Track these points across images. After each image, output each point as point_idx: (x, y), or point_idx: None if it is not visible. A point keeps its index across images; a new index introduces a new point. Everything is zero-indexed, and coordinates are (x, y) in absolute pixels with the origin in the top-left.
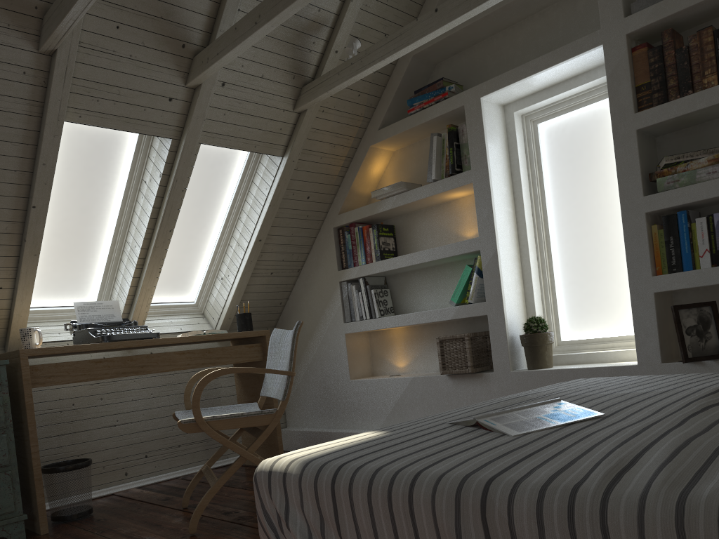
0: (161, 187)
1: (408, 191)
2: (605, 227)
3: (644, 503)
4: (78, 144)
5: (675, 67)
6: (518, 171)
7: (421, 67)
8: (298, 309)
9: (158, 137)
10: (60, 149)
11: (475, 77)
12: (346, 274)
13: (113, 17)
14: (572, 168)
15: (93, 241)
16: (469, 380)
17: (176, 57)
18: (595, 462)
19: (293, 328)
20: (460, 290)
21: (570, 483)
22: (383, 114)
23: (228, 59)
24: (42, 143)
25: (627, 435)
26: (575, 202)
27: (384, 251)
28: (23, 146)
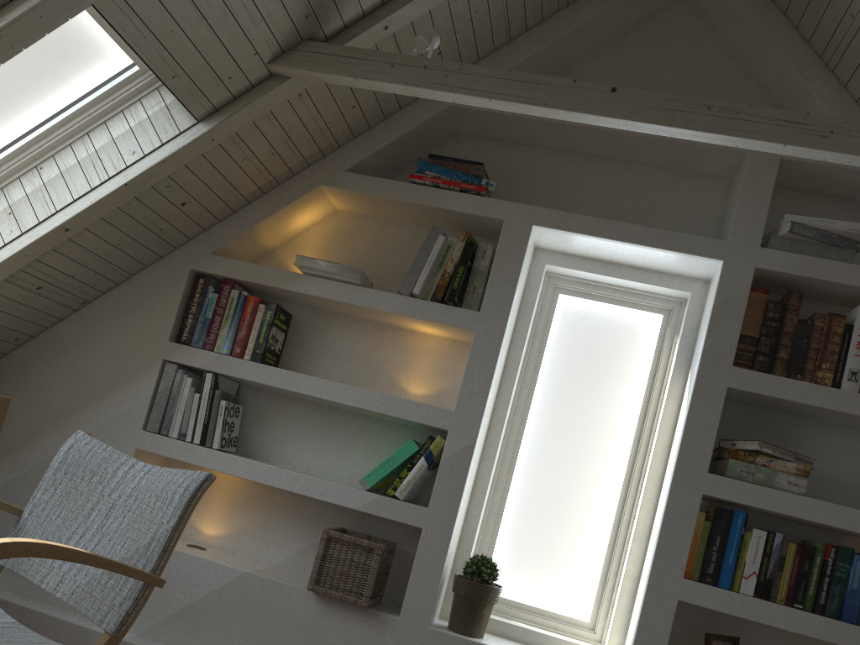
0: None
1: (361, 286)
2: (593, 466)
3: None
4: None
5: (793, 338)
6: (523, 343)
7: (445, 126)
8: (50, 366)
9: None
10: None
11: (508, 187)
12: (184, 353)
13: None
14: (578, 371)
15: None
16: (351, 614)
17: None
18: None
19: (192, 485)
20: (387, 471)
21: None
22: (364, 154)
23: None
24: None
25: None
26: (565, 415)
27: (269, 350)
28: None
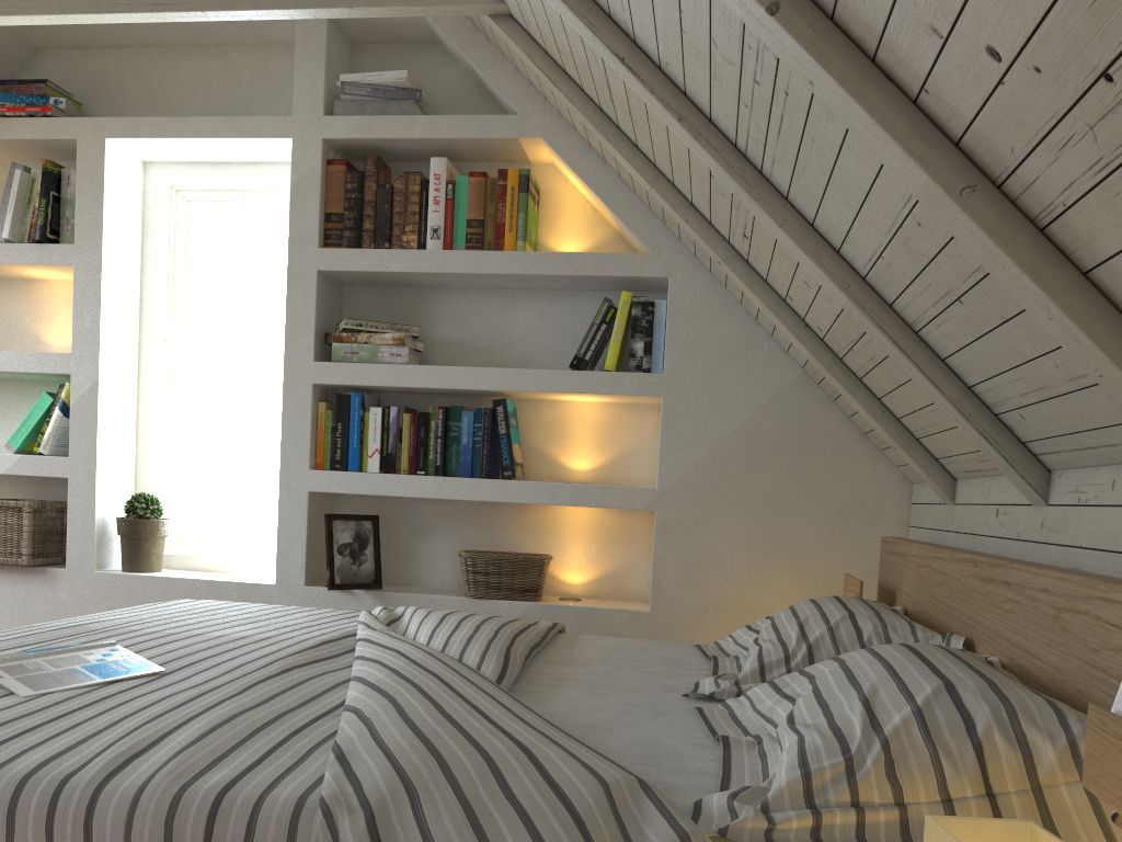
0: None
1: None
2: (267, 384)
3: (140, 797)
4: None
5: (375, 206)
6: (153, 269)
7: (12, 44)
8: None
9: None
10: None
11: (105, 99)
12: None
13: None
14: (235, 287)
15: None
16: (22, 577)
17: None
18: (109, 742)
19: None
20: (29, 429)
21: (62, 773)
22: None
23: None
24: None
25: (170, 705)
26: (232, 338)
27: None
28: None
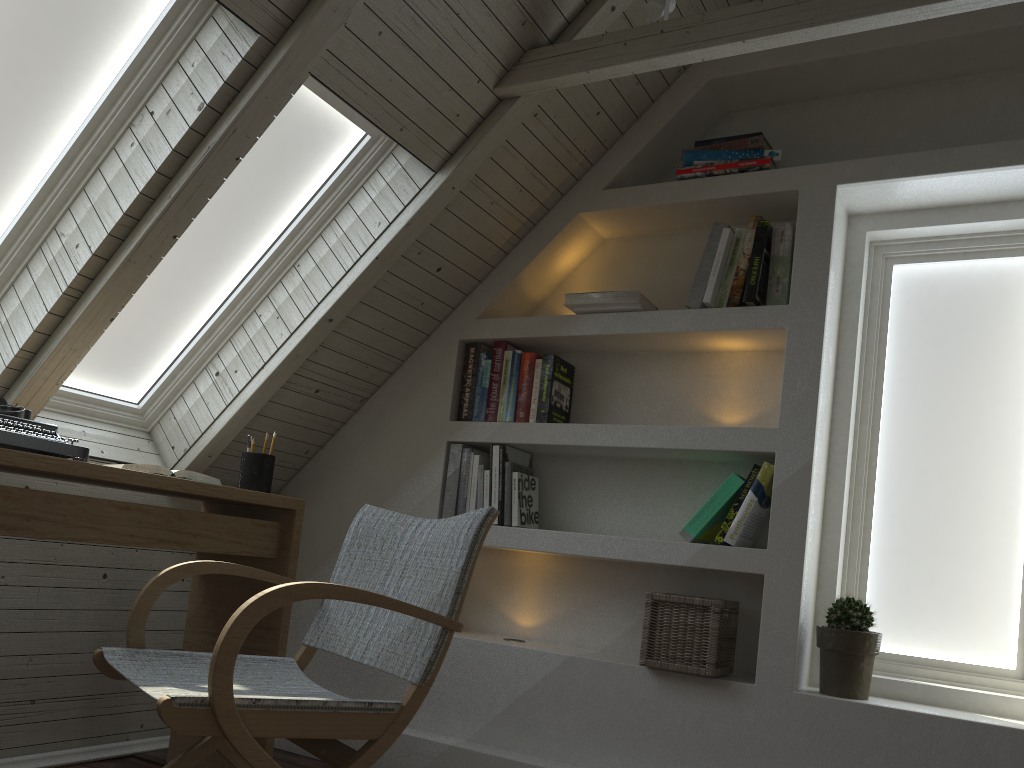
0: (193, 134)
1: (642, 311)
2: (982, 470)
3: None
4: None
5: None
6: (854, 333)
7: (709, 106)
8: (341, 472)
9: (219, 26)
10: None
11: (801, 154)
12: (467, 430)
13: None
14: (938, 354)
15: None
16: (696, 689)
17: None
18: None
19: (475, 522)
20: (710, 515)
21: None
22: (620, 165)
23: None
24: None
25: None
26: (932, 413)
27: (554, 408)
28: None
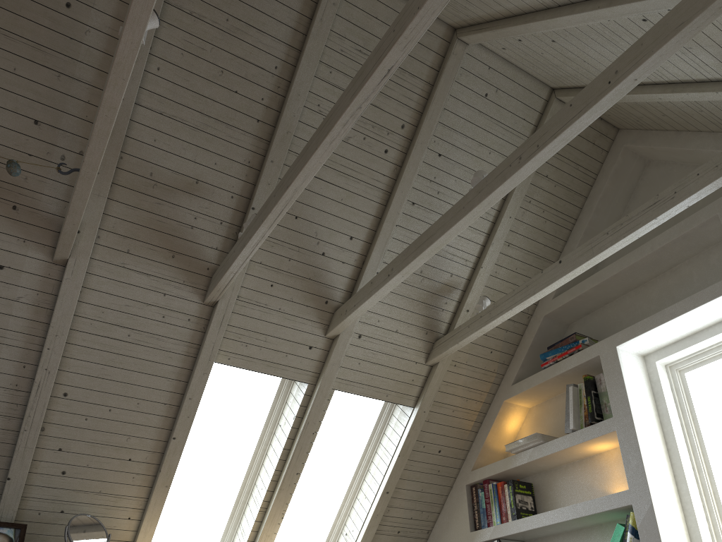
0: (293, 429)
1: (544, 442)
2: None
3: None
4: (226, 389)
5: None
6: (668, 420)
7: (553, 326)
8: None
9: (296, 384)
10: (210, 392)
11: (609, 332)
12: (479, 535)
13: (269, 277)
14: None
15: (225, 483)
16: None
17: (319, 311)
18: None
19: None
20: None
21: None
22: (516, 370)
23: (363, 309)
24: (192, 379)
25: None
26: None
27: (521, 510)
28: (176, 382)
